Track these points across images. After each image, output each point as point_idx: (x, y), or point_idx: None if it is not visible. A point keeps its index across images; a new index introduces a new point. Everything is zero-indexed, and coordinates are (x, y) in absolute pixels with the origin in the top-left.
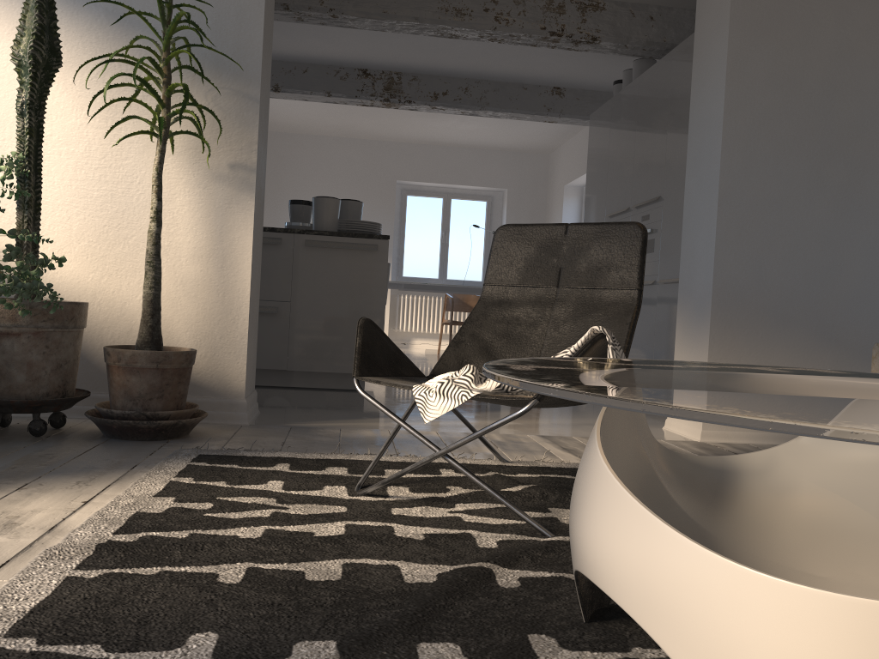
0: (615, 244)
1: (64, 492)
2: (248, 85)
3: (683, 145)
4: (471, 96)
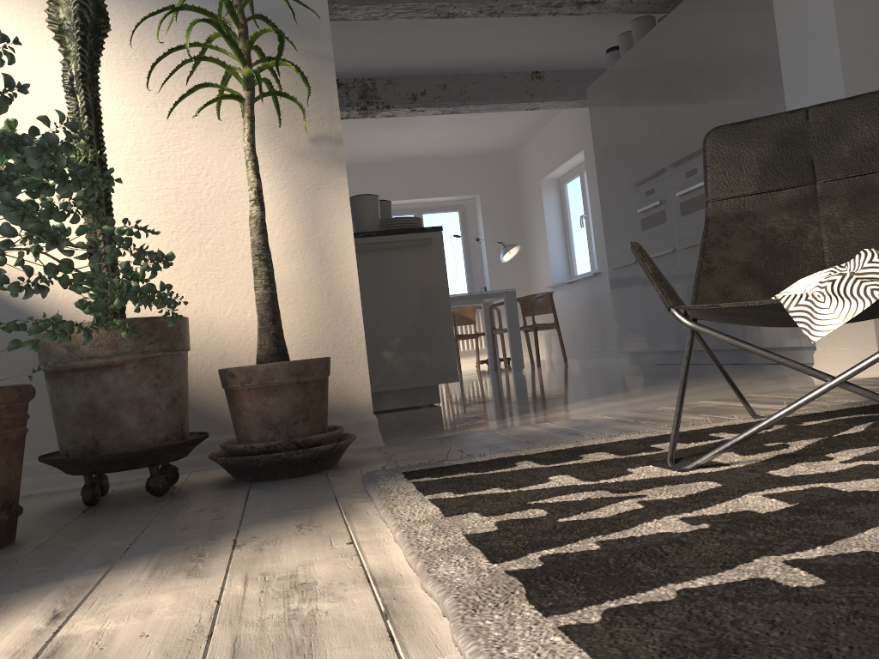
0: None
1: (301, 538)
2: (317, 42)
3: (733, 83)
4: (451, 92)
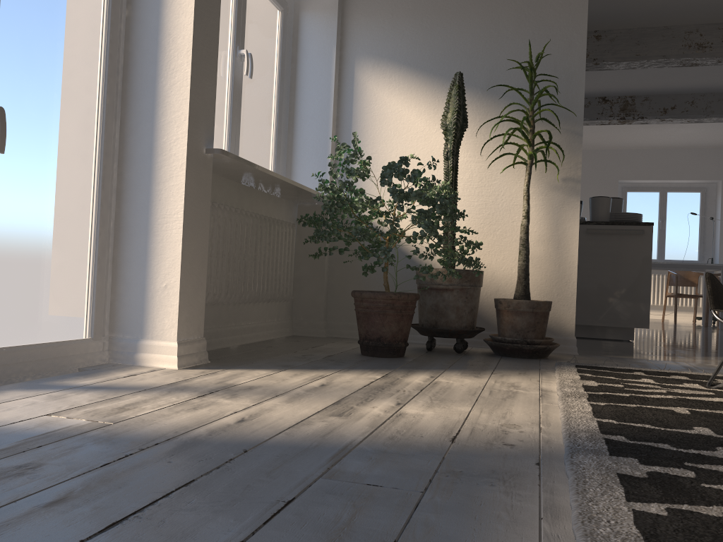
0: None
1: (519, 376)
2: (574, 125)
3: None
4: (697, 107)
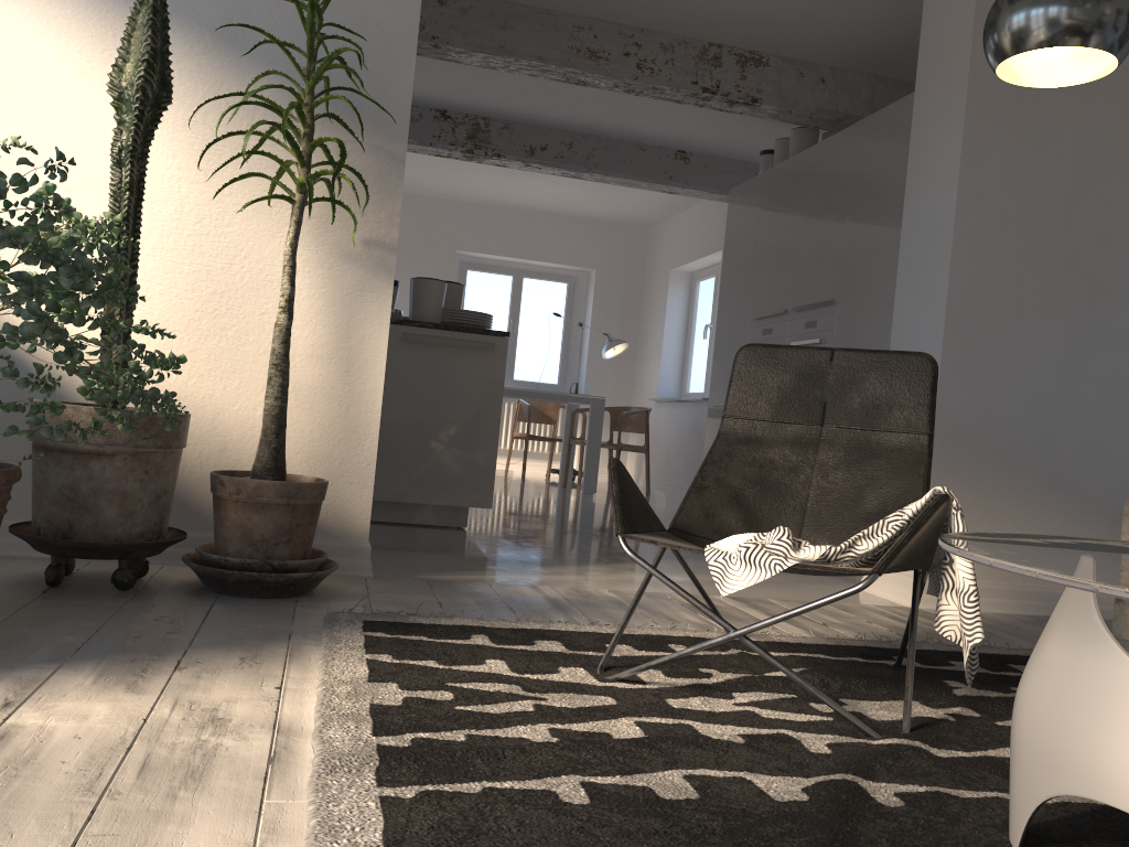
0: (898, 378)
1: (239, 673)
2: (392, 140)
3: (869, 241)
4: (576, 154)
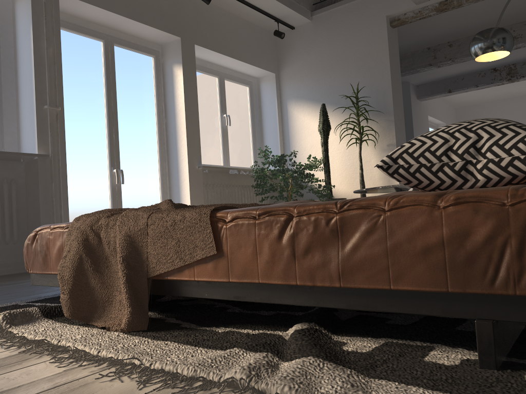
0: None
1: None
2: (389, 116)
3: None
4: None
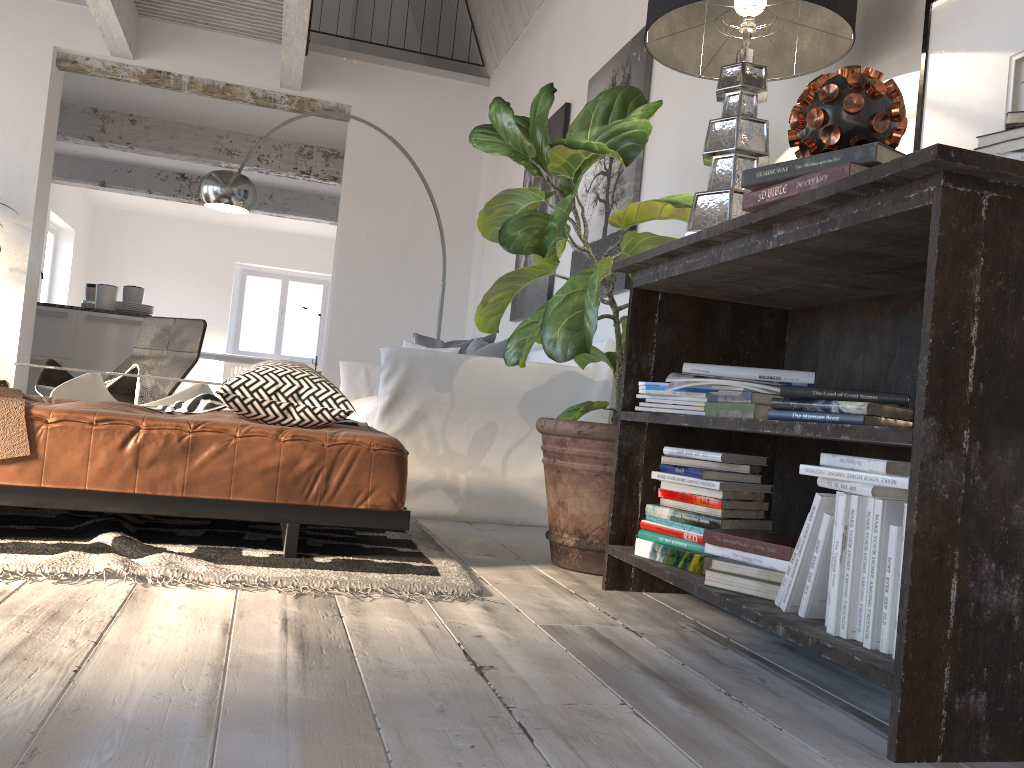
0: (192, 330)
1: None
2: (25, 220)
3: None
4: (275, 202)
